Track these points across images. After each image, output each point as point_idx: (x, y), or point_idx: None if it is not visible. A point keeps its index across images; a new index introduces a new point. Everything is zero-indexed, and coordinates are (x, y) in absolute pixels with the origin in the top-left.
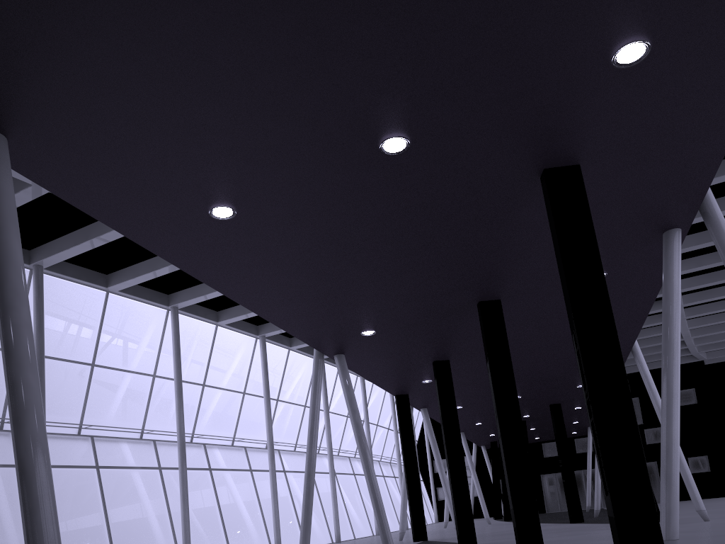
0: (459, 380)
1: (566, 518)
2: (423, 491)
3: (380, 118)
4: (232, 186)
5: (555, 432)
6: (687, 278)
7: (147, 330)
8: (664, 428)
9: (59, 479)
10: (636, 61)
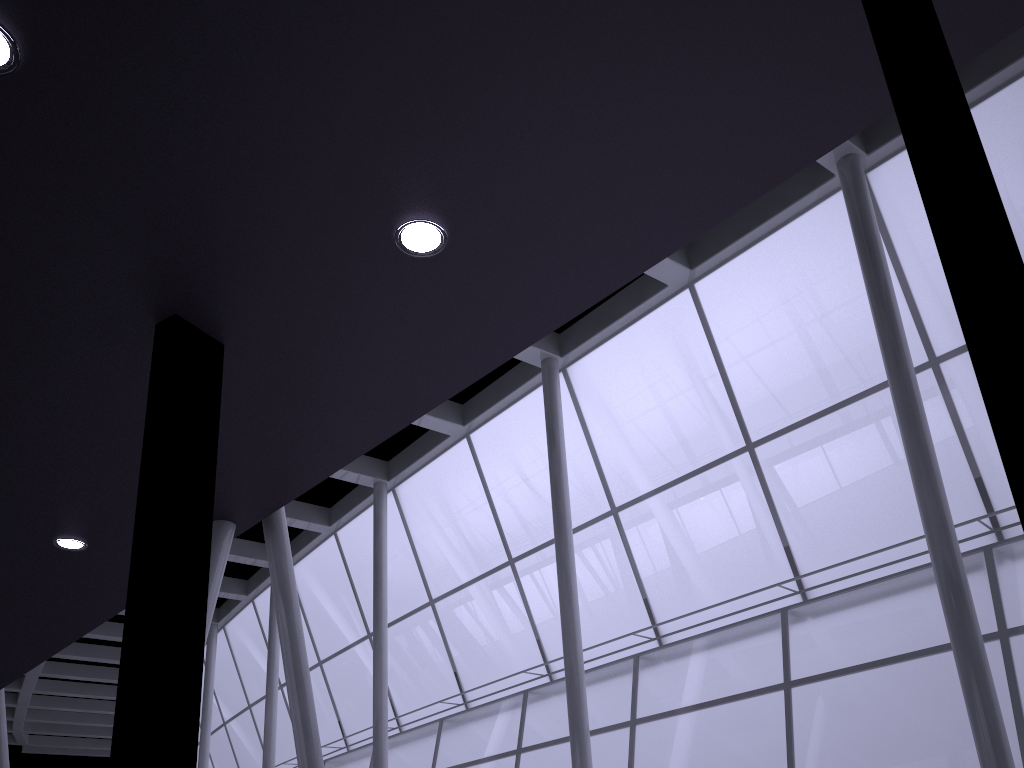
0: None
1: None
2: None
3: None
4: None
5: None
6: None
7: None
8: None
9: None
10: (420, 253)
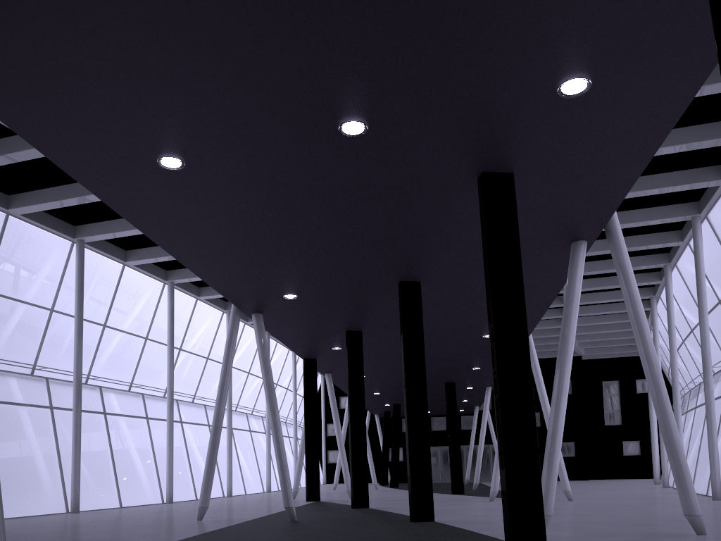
0: (367, 350)
1: (447, 489)
2: None
3: (345, 102)
4: (187, 139)
5: (447, 408)
6: None
7: (44, 259)
8: (552, 418)
9: None
10: (578, 94)
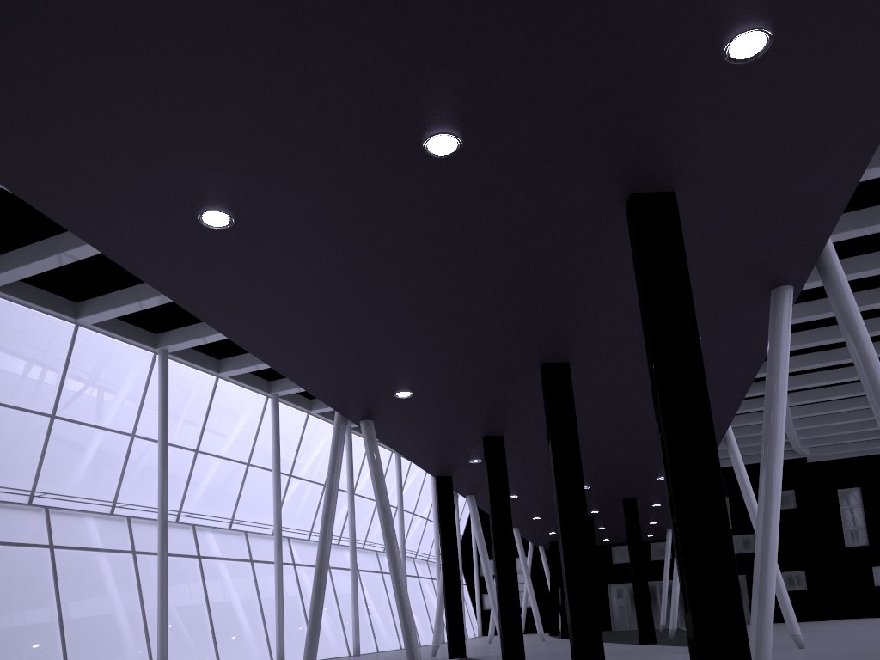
0: (515, 462)
1: (636, 637)
2: (466, 598)
3: (424, 106)
4: (229, 184)
5: (628, 533)
6: (794, 357)
7: (129, 378)
8: (760, 531)
9: (2, 560)
10: (754, 56)
